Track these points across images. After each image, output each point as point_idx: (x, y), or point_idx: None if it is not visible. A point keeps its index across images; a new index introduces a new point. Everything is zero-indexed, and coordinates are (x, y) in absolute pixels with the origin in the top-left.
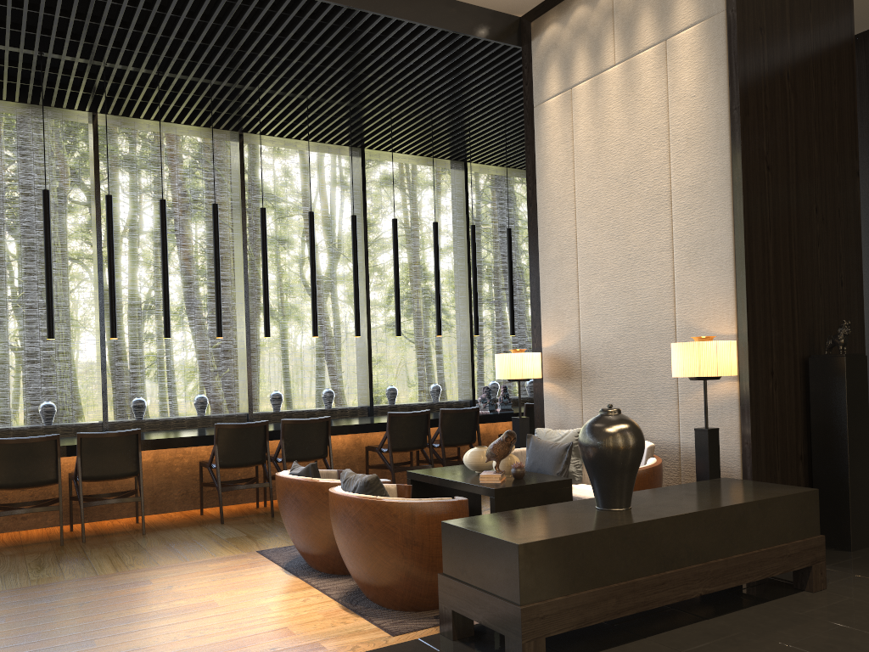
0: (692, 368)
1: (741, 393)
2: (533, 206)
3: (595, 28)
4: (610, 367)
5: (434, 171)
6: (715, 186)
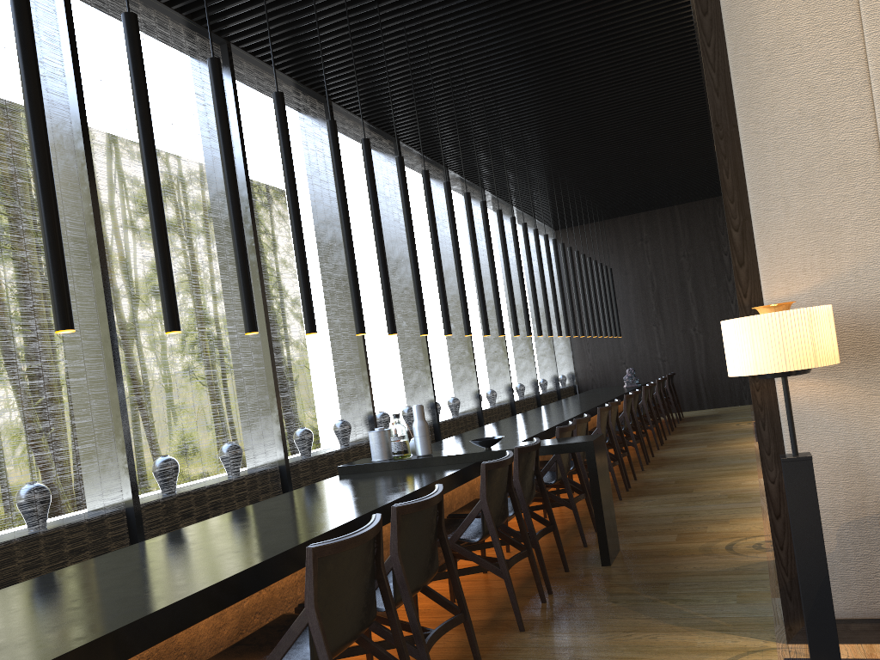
0: None
1: None
2: None
3: None
4: None
5: (203, 219)
6: None
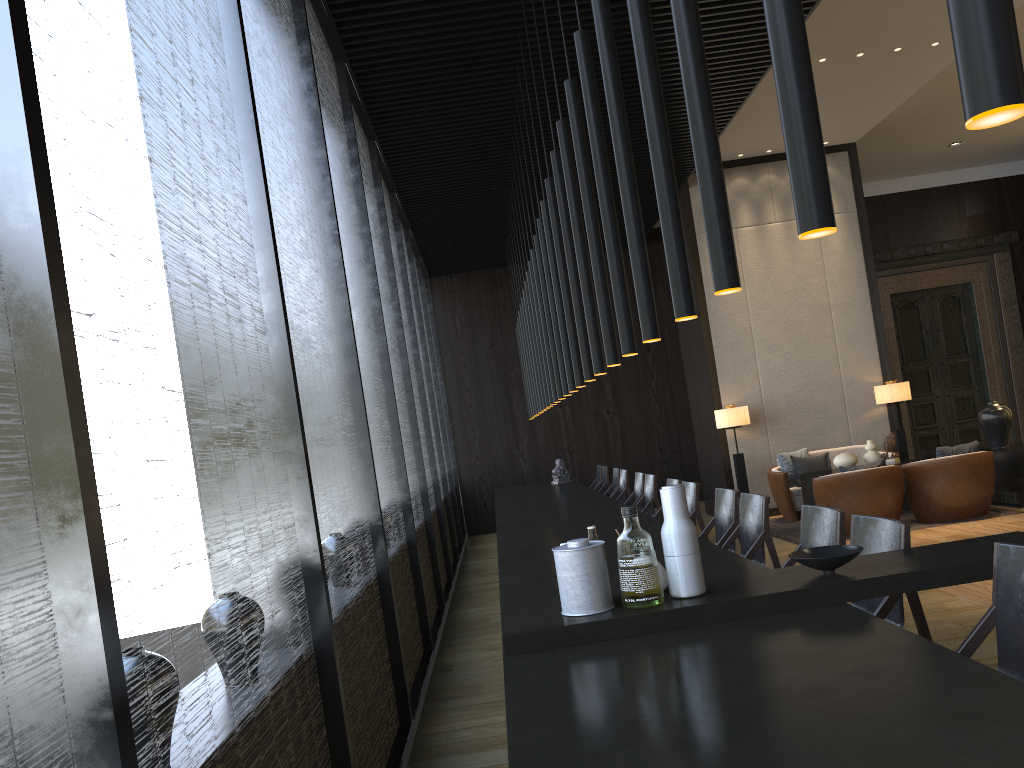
0: (905, 396)
1: (889, 412)
2: (703, 304)
3: (756, 195)
4: (792, 410)
5: None
6: (861, 303)
